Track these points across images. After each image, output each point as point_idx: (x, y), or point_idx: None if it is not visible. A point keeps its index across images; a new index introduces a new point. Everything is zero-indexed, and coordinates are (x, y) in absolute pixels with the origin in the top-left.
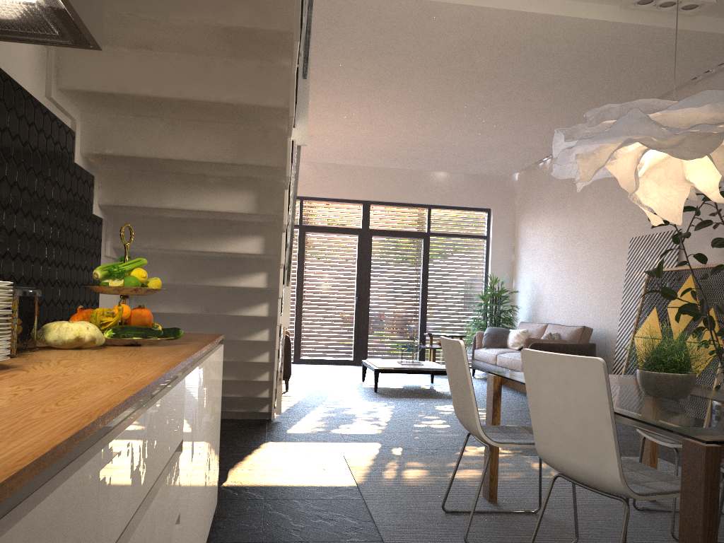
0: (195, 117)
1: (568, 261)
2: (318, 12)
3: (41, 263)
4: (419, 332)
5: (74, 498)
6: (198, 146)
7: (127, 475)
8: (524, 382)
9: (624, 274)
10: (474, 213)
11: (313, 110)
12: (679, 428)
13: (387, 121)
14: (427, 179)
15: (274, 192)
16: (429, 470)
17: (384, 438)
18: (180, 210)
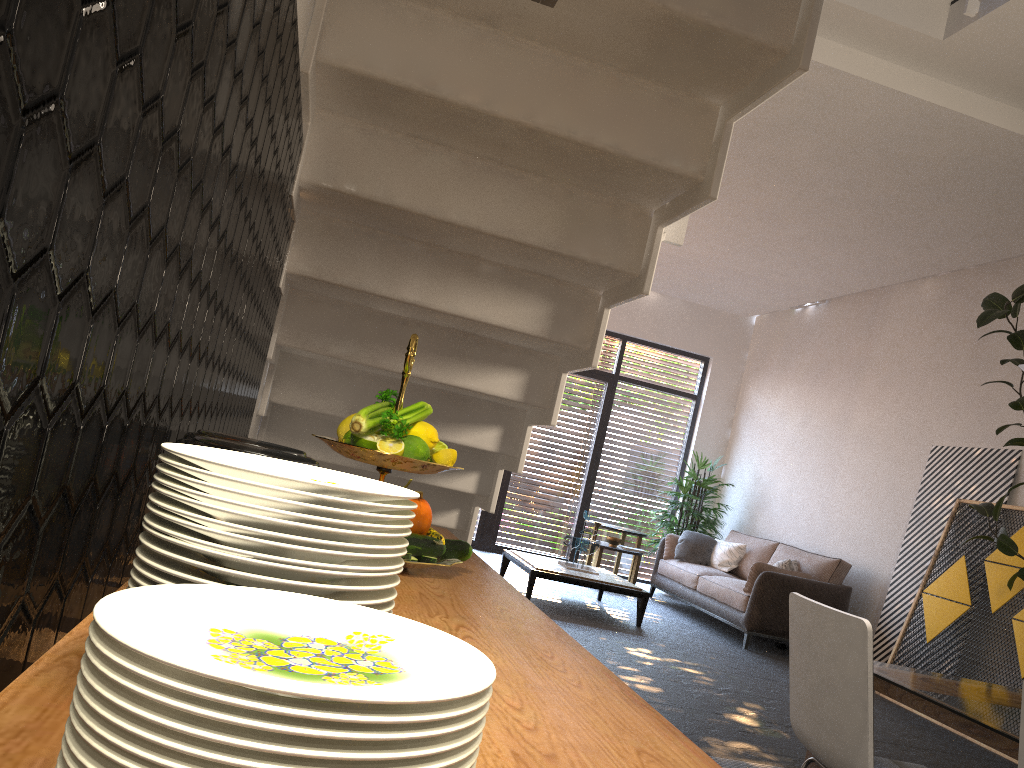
0: (513, 160)
1: (821, 457)
2: None
3: (233, 376)
4: (577, 517)
5: None
6: (503, 209)
7: None
8: (926, 695)
9: (913, 496)
10: (685, 360)
11: None
12: None
13: None
14: None
15: (582, 308)
16: None
17: None
18: (422, 308)
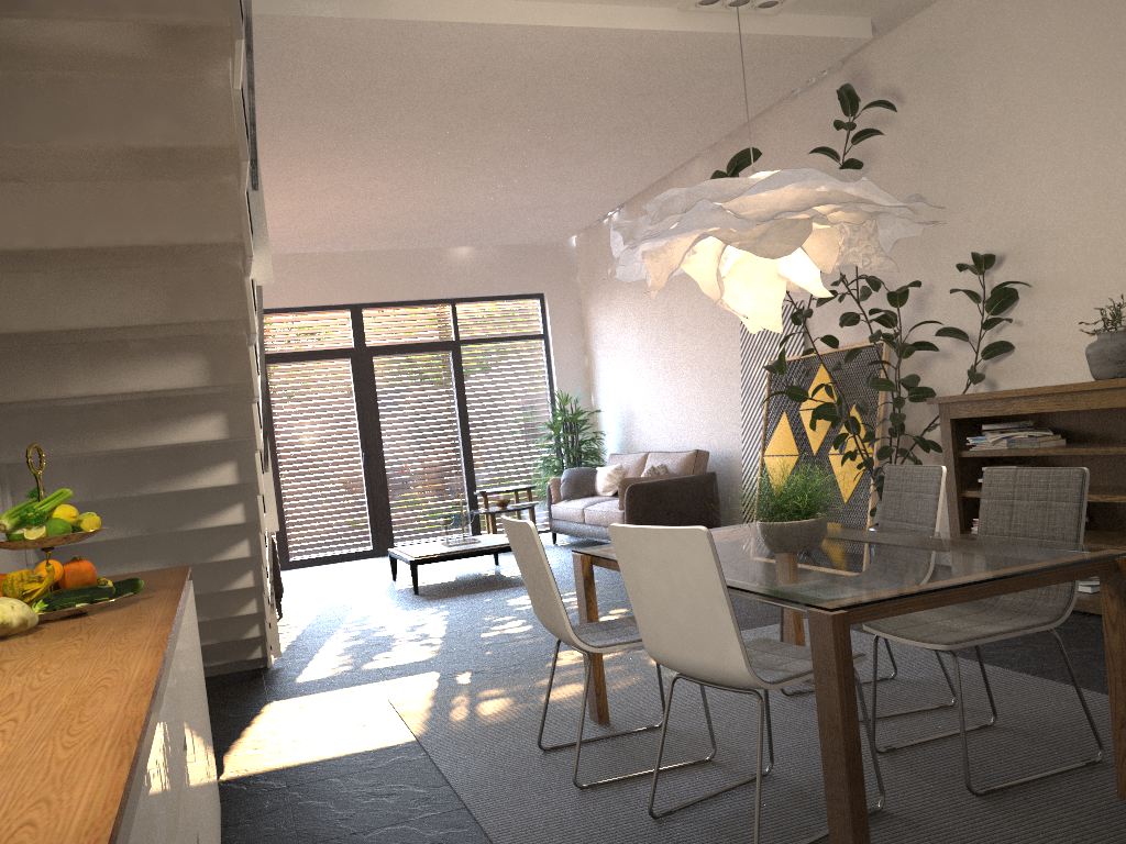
0: (100, 265)
1: (663, 358)
2: None
3: None
4: (467, 491)
5: (140, 836)
6: (111, 304)
7: (161, 798)
8: None
9: (740, 370)
10: (521, 303)
11: None
12: (804, 595)
13: (371, 185)
14: (443, 260)
15: (233, 351)
16: (513, 697)
17: (442, 663)
18: (94, 396)
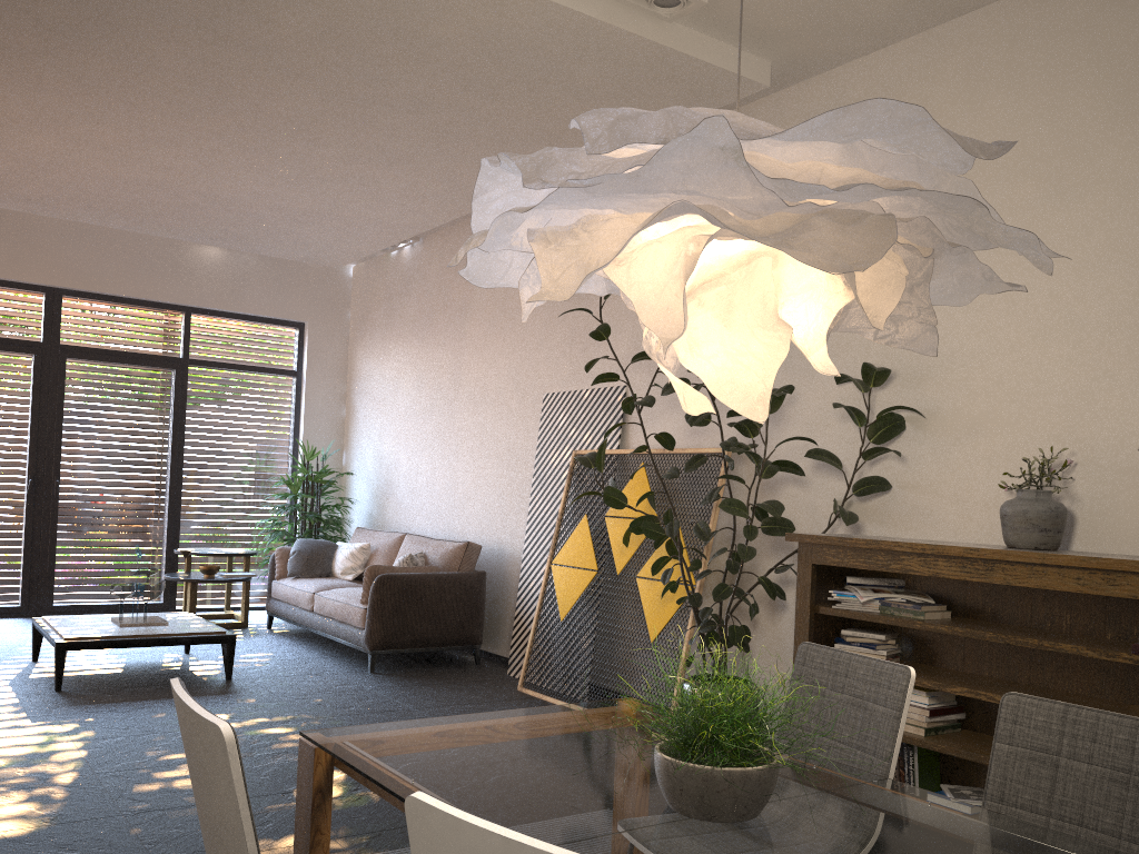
0: None
1: (440, 425)
2: None
3: None
4: (166, 547)
5: None
6: None
7: None
8: (395, 786)
9: (534, 455)
10: (275, 329)
11: None
12: None
13: (92, 128)
14: (184, 257)
15: None
16: None
17: (52, 848)
18: None
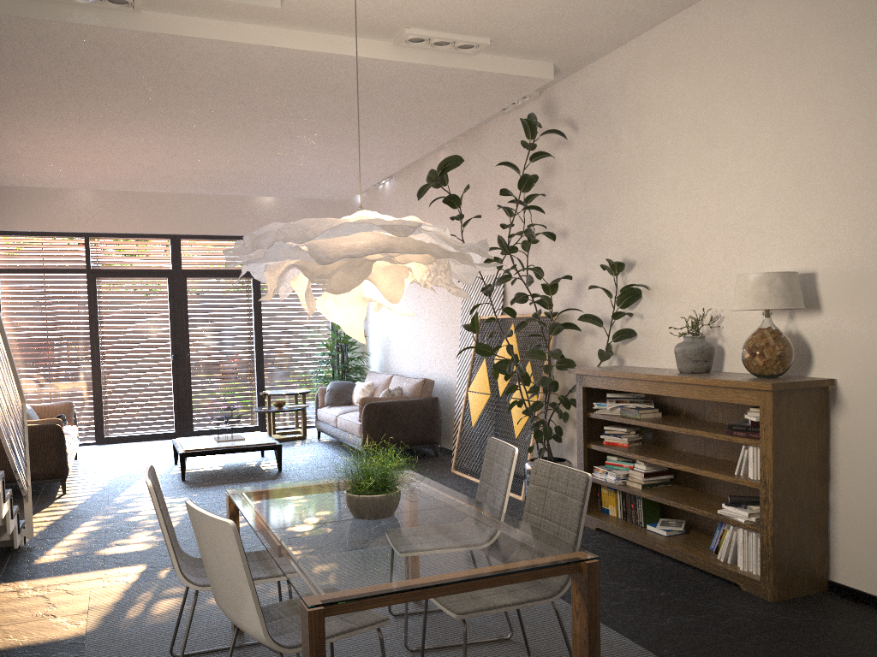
0: None
1: (412, 301)
2: (21, 39)
3: None
4: (257, 391)
5: None
6: None
7: None
8: (243, 509)
9: (461, 319)
10: None
11: (68, 137)
12: (309, 583)
13: (172, 148)
14: (250, 205)
15: None
16: (188, 597)
17: (157, 555)
18: None
